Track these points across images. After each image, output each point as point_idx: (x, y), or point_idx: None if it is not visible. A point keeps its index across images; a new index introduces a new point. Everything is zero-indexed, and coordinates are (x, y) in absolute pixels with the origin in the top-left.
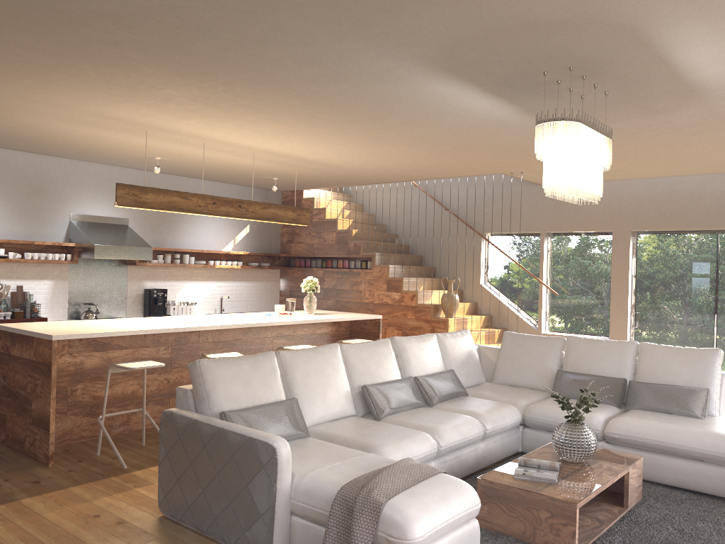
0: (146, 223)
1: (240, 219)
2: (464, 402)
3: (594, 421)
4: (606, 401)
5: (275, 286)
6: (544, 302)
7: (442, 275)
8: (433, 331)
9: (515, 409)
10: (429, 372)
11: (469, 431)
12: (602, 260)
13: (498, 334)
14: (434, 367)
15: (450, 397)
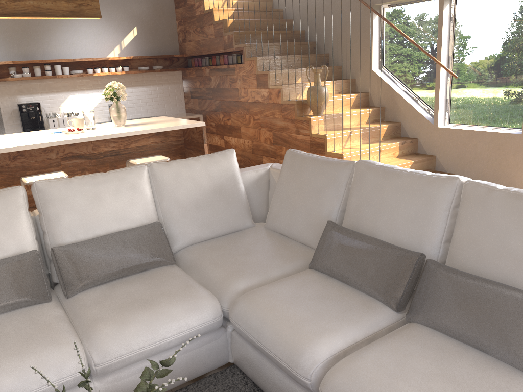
0: (8, 36)
1: (124, 22)
2: (128, 289)
3: (305, 360)
4: (376, 296)
5: (178, 88)
6: (444, 88)
7: (336, 63)
8: (298, 132)
9: (202, 307)
10: (104, 232)
11: (24, 385)
12: (522, 22)
13: (384, 131)
14: (119, 223)
15: (118, 276)
